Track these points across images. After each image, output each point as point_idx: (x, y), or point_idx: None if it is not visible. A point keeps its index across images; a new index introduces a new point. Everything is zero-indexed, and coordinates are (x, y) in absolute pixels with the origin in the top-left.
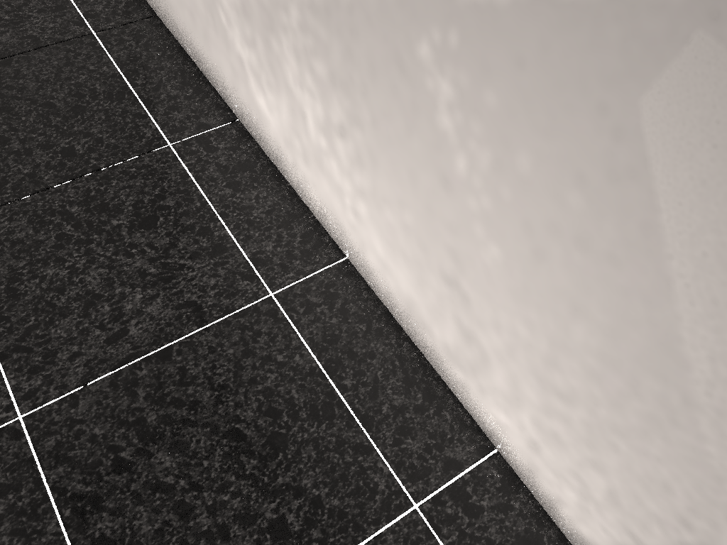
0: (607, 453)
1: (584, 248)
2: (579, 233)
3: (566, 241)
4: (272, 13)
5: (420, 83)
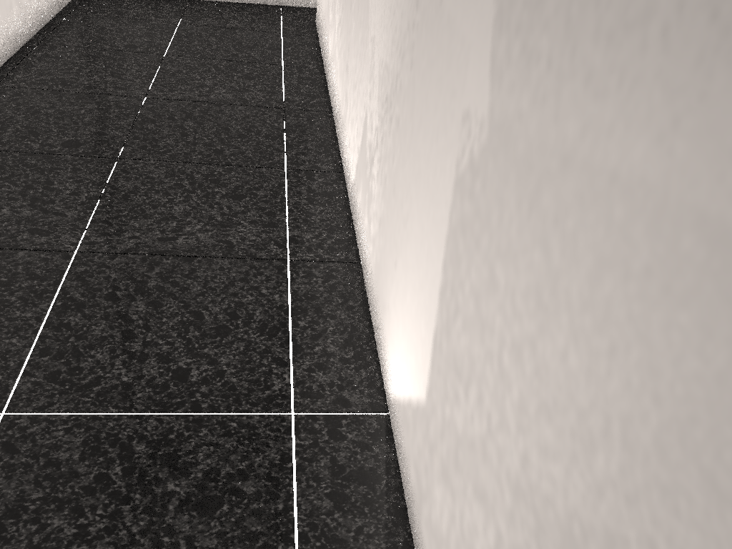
0: (358, 102)
1: None
2: None
3: None
4: None
5: None
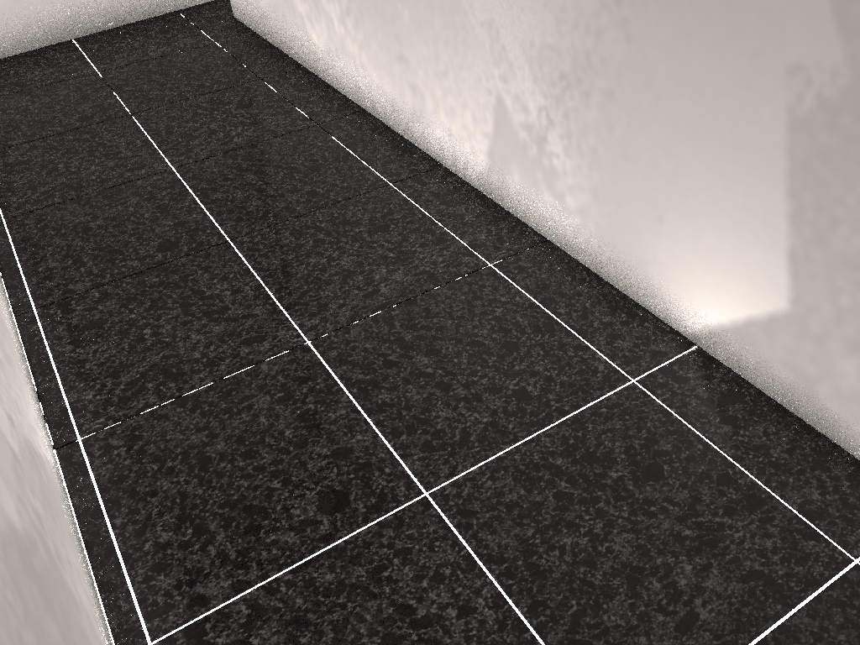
0: (464, 89)
1: None
2: None
3: None
4: None
5: None
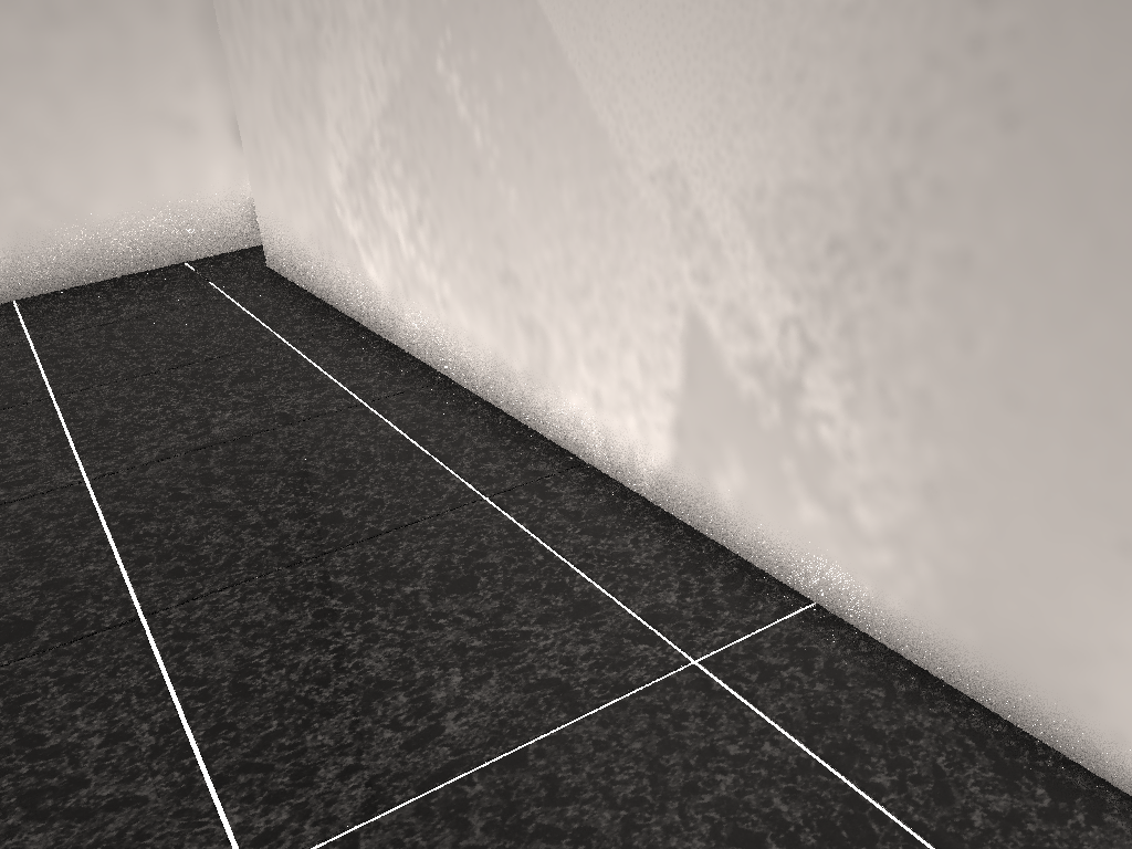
0: (621, 312)
1: (541, 111)
2: (535, 102)
3: (533, 120)
4: (365, 157)
5: (444, 95)
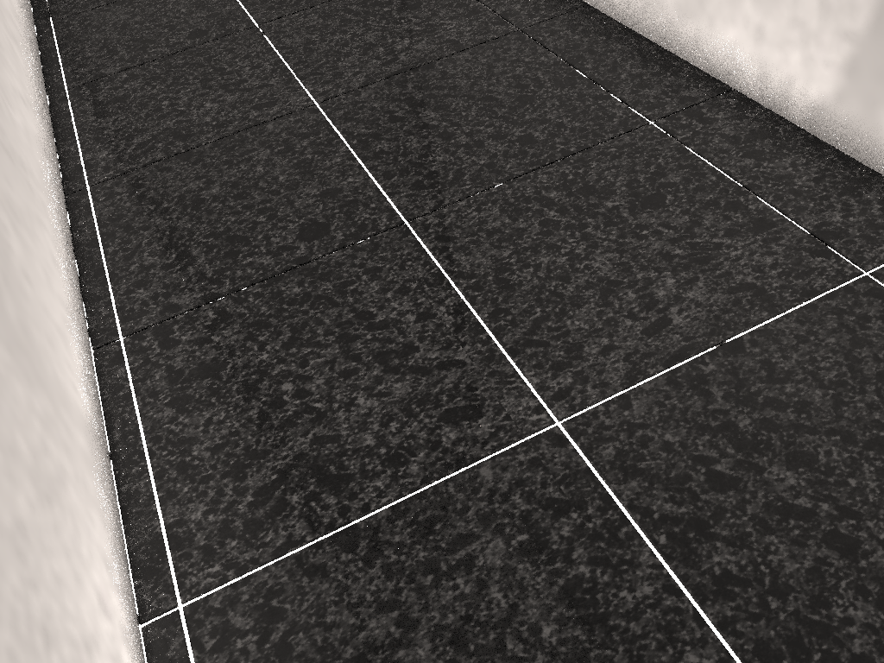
0: None
1: None
2: None
3: None
4: None
5: None
